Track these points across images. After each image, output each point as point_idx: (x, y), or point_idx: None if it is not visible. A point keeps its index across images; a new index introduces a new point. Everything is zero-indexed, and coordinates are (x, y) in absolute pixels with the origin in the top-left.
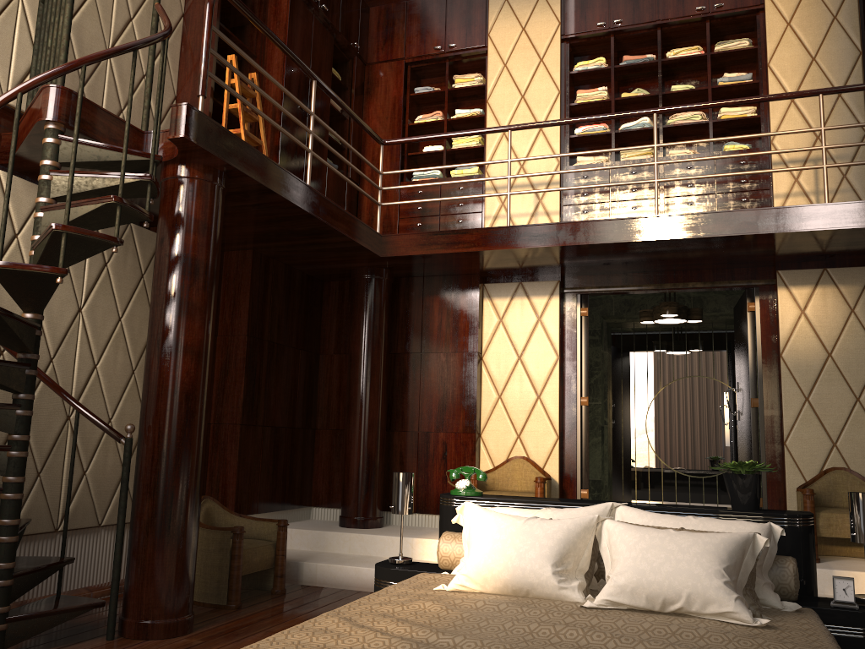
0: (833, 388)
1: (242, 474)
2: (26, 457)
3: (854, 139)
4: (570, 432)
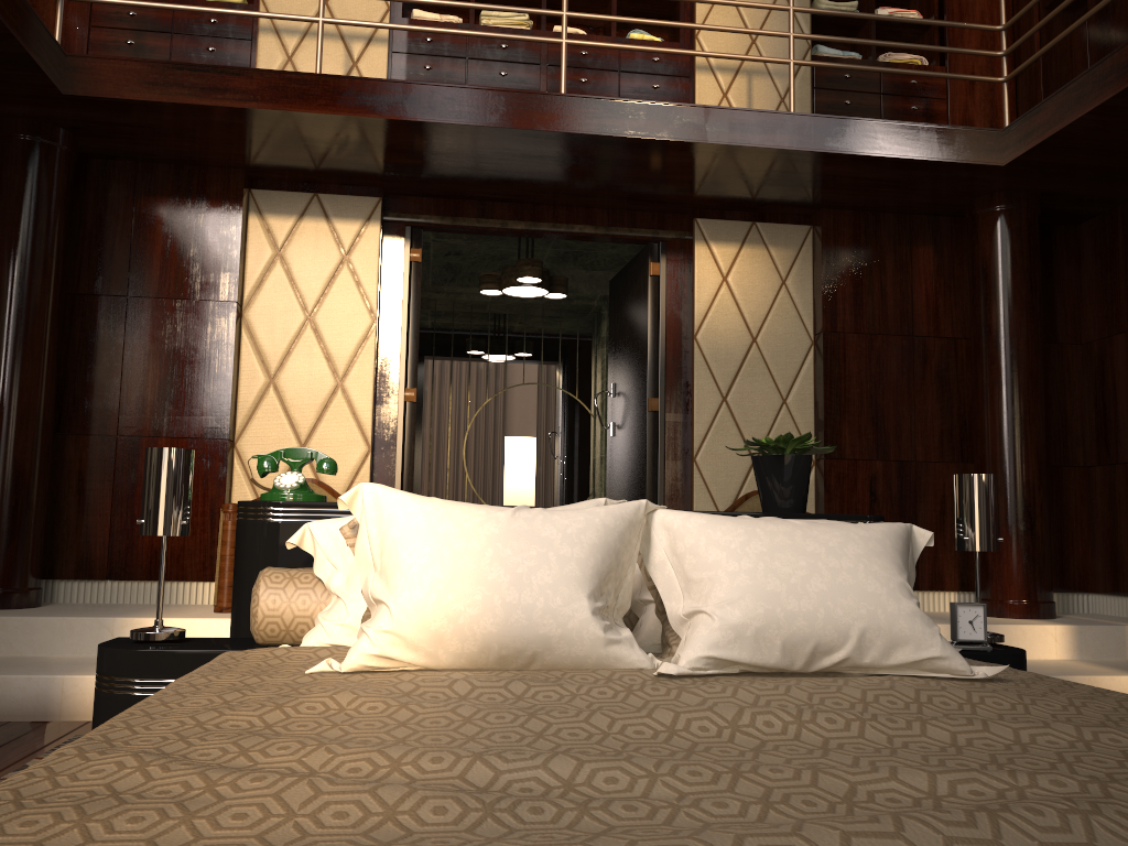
0: (757, 385)
1: None
2: None
3: (796, 53)
4: (387, 442)
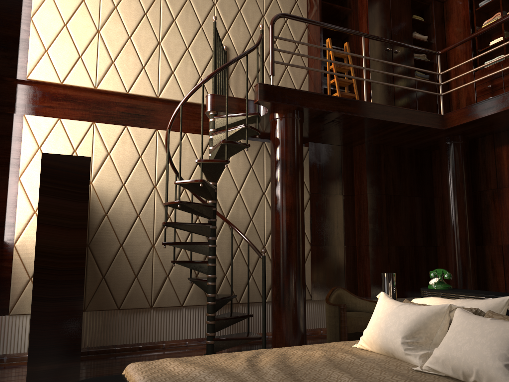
0: None
1: (374, 274)
2: (215, 266)
3: None
4: None
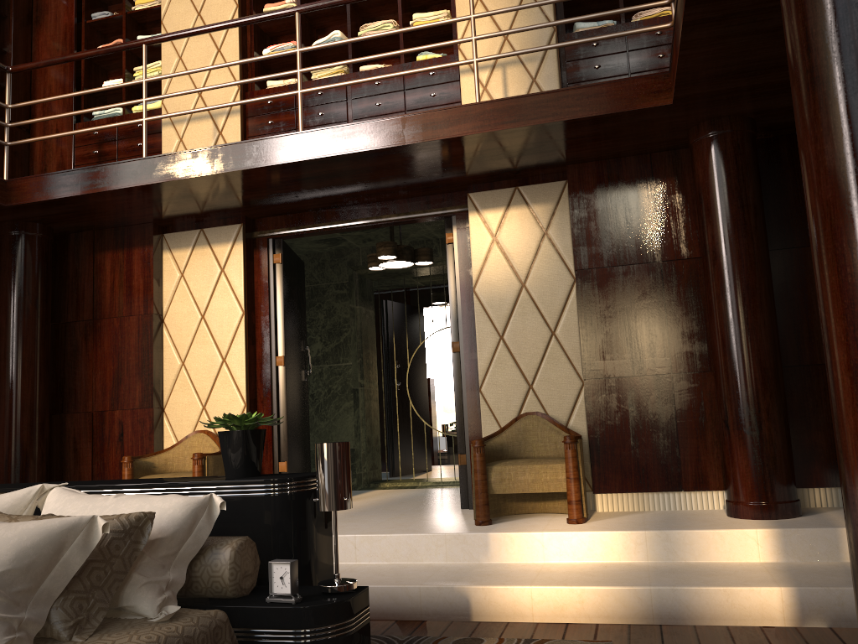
0: (527, 322)
1: None
2: None
3: (543, 38)
4: (265, 397)
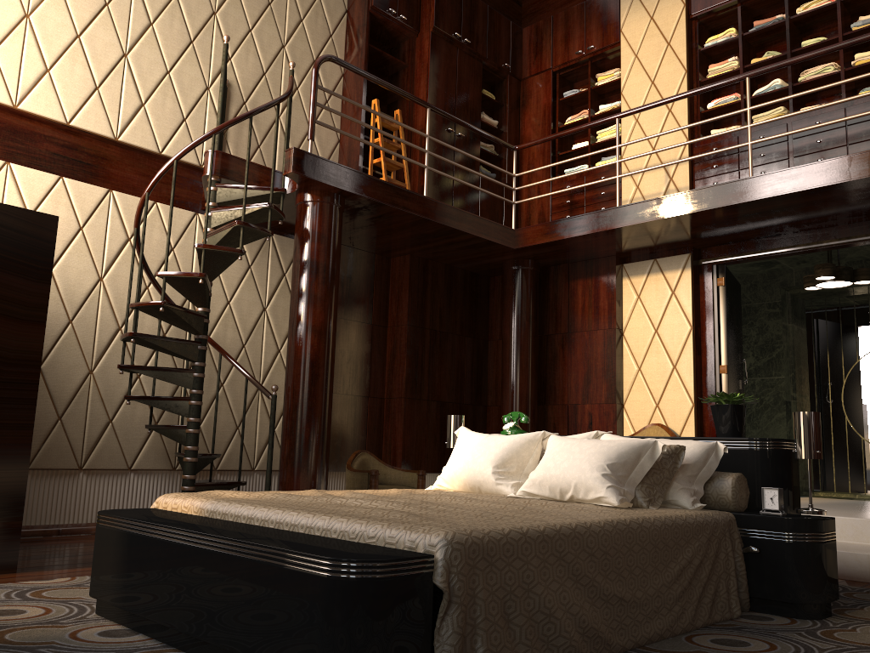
0: None
1: (407, 439)
2: (201, 405)
3: None
4: None
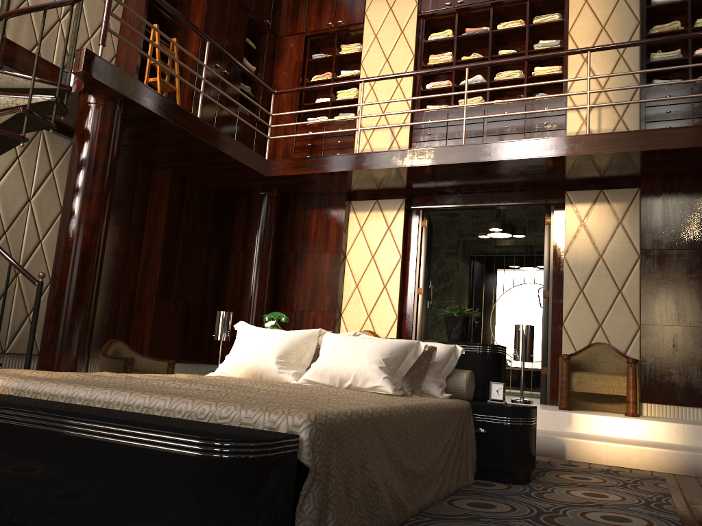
0: (602, 282)
1: (155, 331)
2: None
3: (630, 90)
4: (408, 314)
